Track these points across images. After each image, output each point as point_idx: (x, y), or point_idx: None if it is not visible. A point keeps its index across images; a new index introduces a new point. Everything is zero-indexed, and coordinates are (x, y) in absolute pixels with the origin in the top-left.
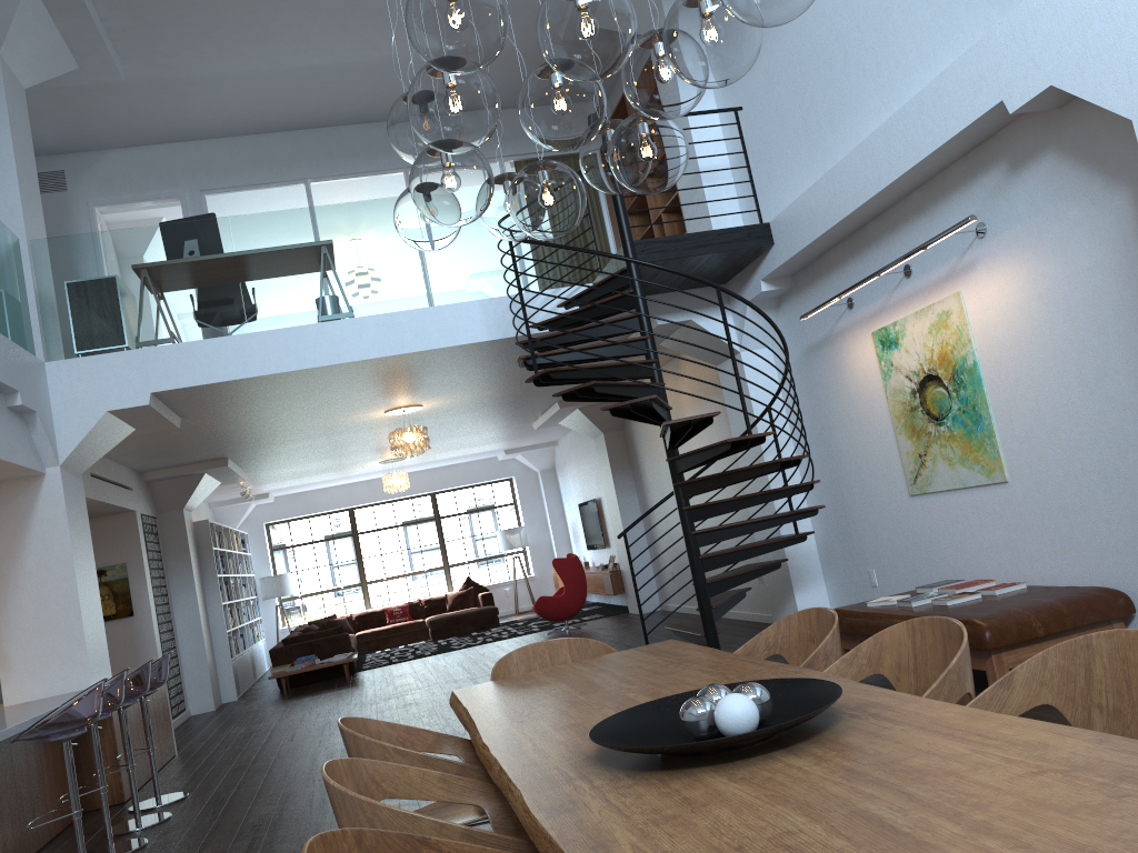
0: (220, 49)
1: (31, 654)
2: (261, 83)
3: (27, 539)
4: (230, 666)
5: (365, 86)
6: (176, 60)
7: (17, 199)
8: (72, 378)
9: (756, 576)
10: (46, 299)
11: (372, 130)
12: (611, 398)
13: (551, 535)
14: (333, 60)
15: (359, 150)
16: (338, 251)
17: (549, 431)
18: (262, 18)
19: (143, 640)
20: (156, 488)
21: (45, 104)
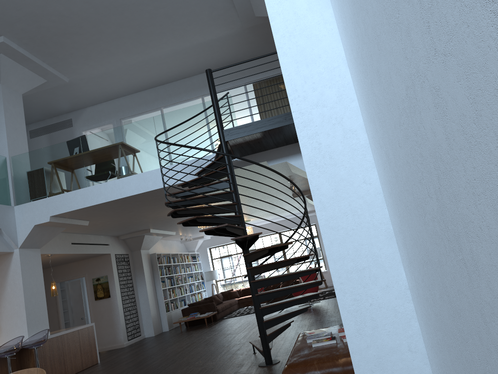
0: (97, 62)
1: (8, 326)
2: (125, 72)
3: (7, 278)
4: (165, 316)
5: (171, 64)
6: (84, 70)
7: (5, 141)
8: (23, 212)
9: (299, 303)
10: (16, 180)
11: (187, 81)
12: (199, 214)
13: None
14: (148, 56)
15: (181, 91)
16: (122, 147)
17: None
18: (104, 47)
19: (114, 307)
20: (127, 241)
21: (49, 96)
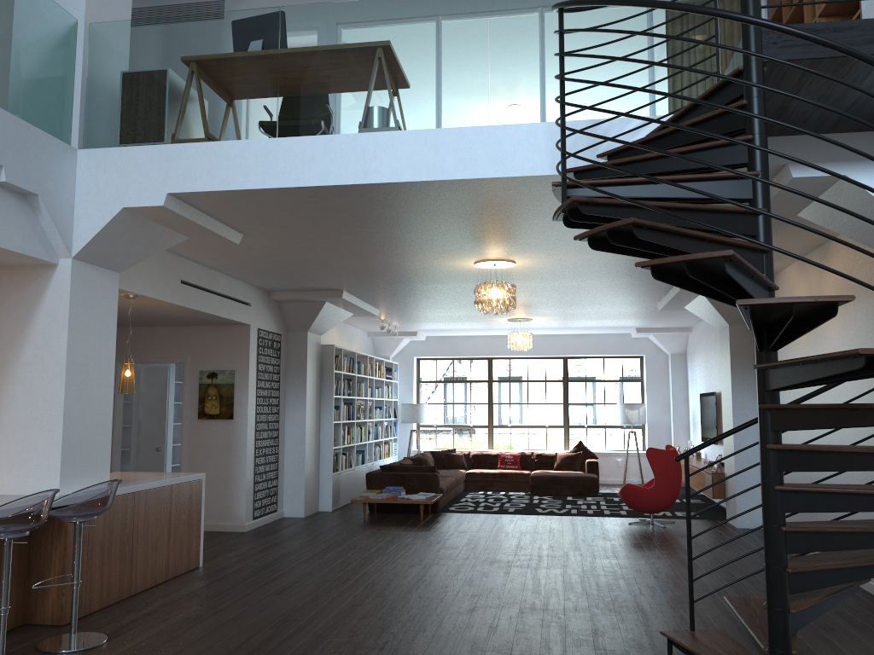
0: None
1: (13, 447)
2: None
3: (30, 328)
4: (330, 480)
5: None
6: None
7: None
8: (99, 168)
9: None
10: (93, 85)
11: None
12: (672, 255)
13: (671, 418)
14: None
15: None
16: (390, 52)
17: (679, 315)
18: None
19: (237, 443)
20: (284, 308)
21: None
